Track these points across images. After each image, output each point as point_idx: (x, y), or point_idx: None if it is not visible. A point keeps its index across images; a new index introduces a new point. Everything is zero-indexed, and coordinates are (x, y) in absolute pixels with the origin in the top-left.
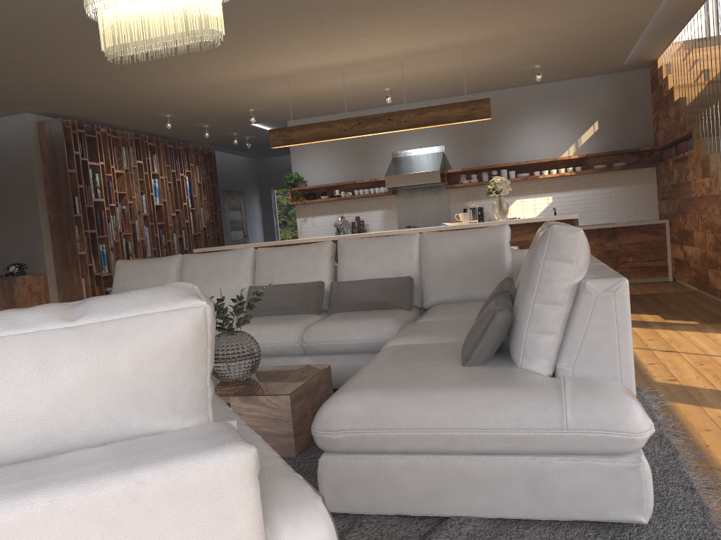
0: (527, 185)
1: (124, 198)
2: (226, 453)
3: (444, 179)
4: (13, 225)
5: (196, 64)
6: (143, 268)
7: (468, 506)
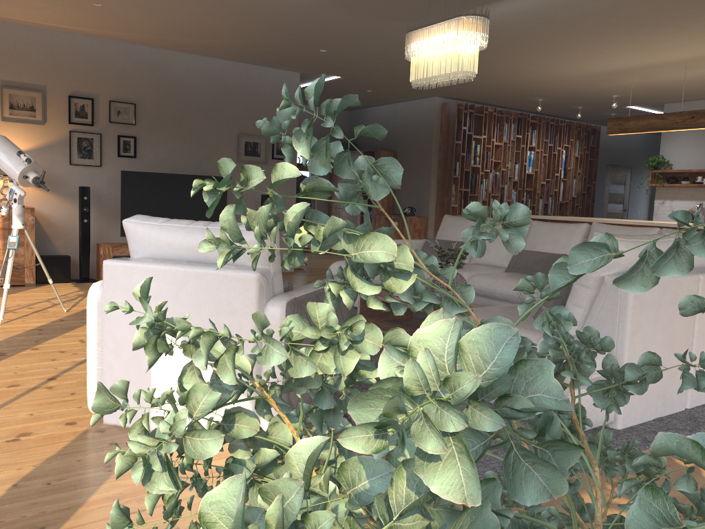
0: None
1: (498, 166)
2: (250, 272)
3: None
4: (414, 179)
5: (540, 65)
6: (457, 223)
7: None
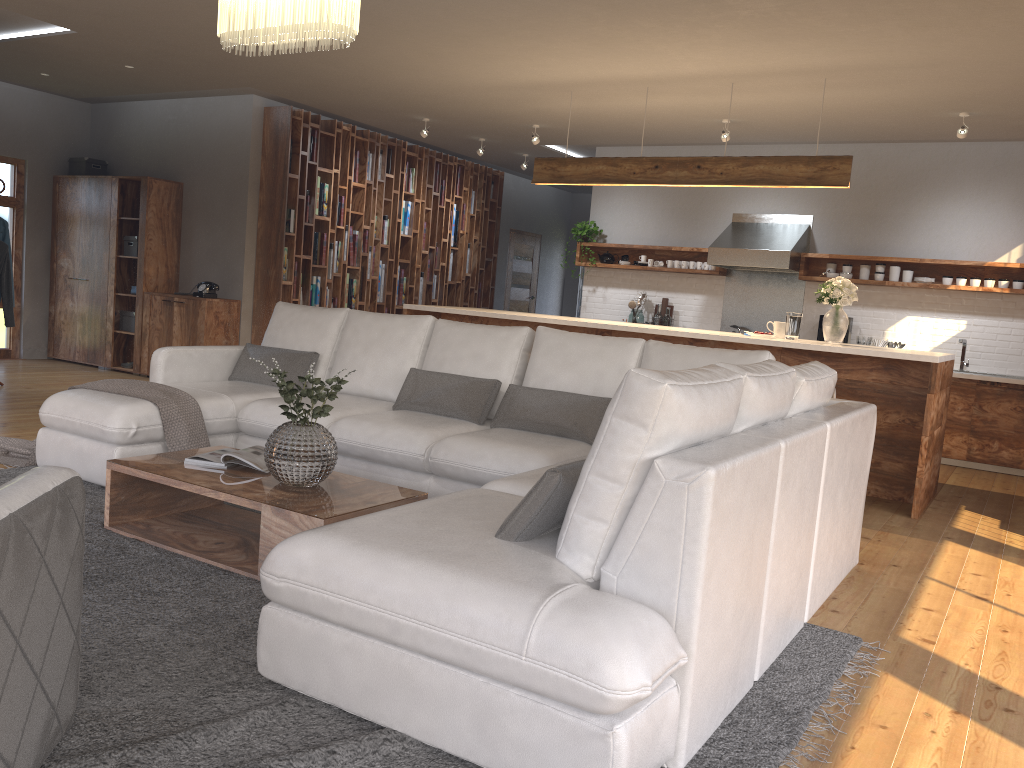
0: (930, 296)
1: (359, 221)
2: None
3: (800, 266)
4: (216, 233)
5: (438, 57)
6: (302, 318)
7: (405, 721)
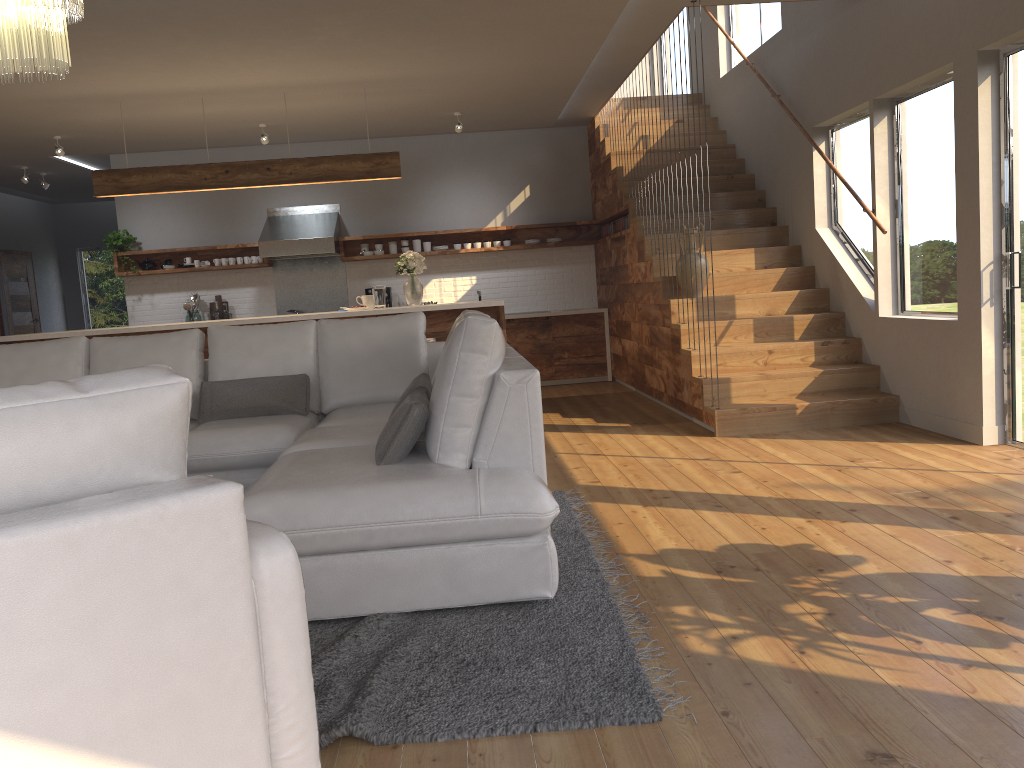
0: (446, 260)
1: None
2: (223, 487)
3: (340, 249)
4: None
5: None
6: None
7: (386, 602)
